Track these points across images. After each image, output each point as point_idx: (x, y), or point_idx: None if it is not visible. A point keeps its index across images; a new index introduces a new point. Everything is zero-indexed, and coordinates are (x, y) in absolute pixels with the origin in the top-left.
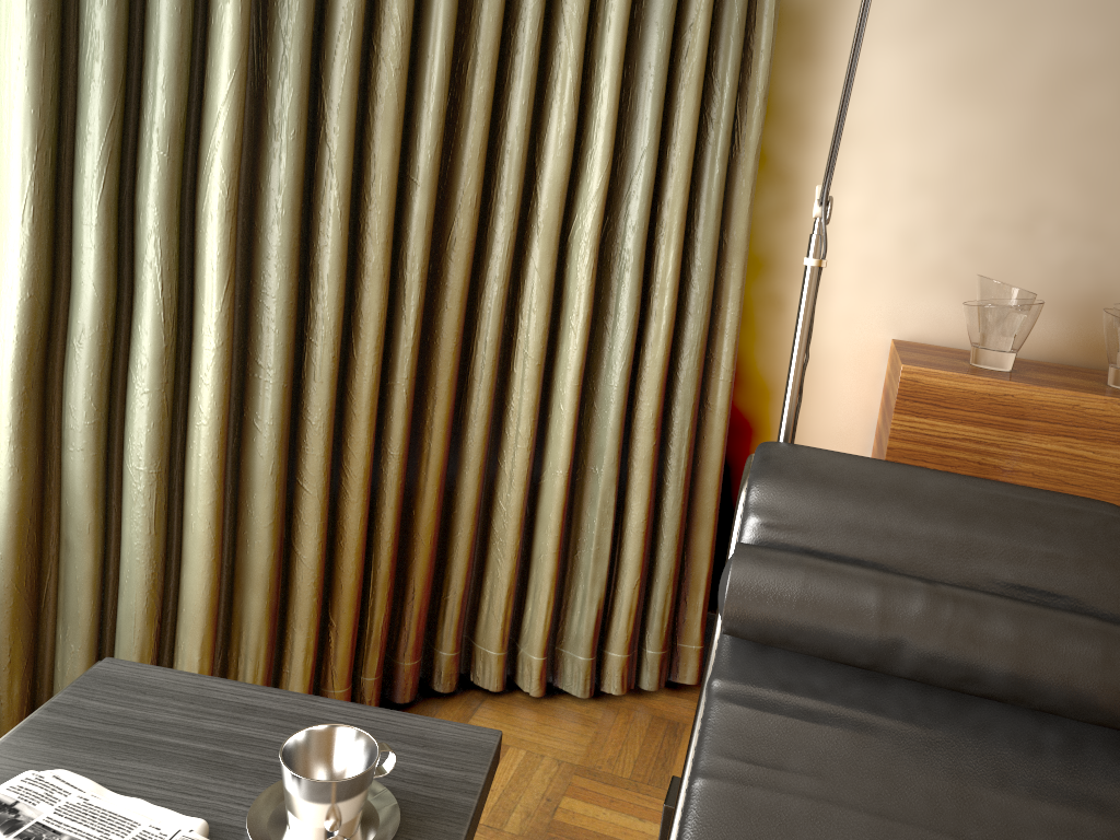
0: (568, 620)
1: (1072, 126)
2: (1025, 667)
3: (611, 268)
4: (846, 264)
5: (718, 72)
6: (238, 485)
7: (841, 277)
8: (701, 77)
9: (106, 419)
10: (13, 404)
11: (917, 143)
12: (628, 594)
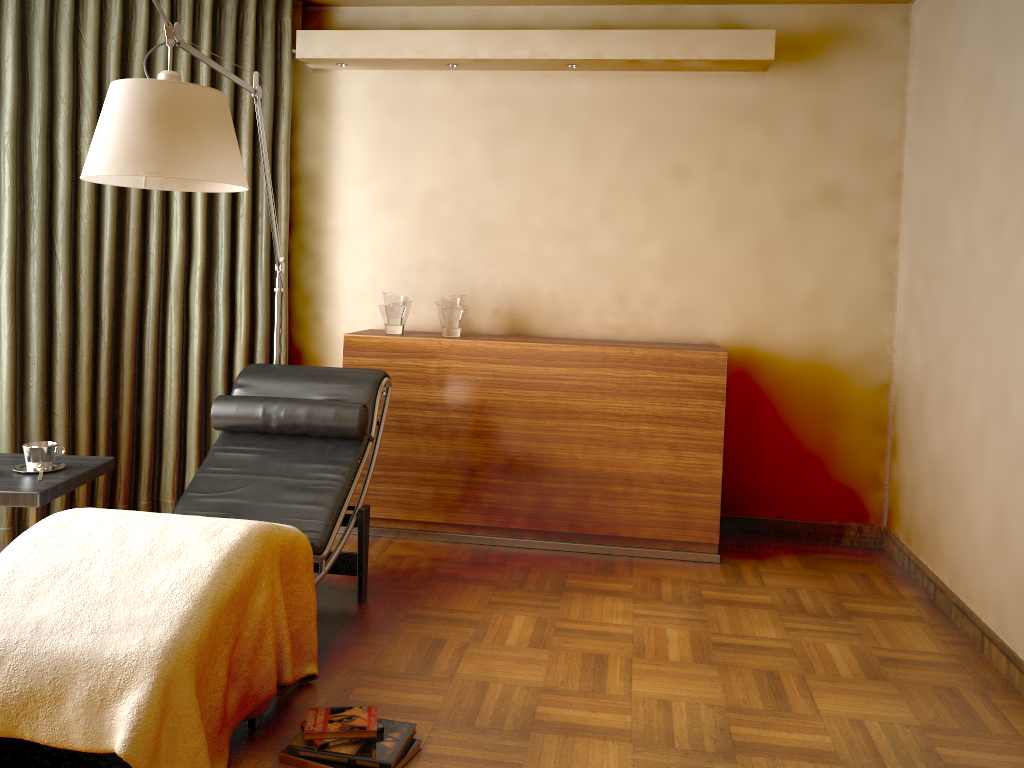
0: None
1: (436, 220)
2: (310, 418)
3: (213, 304)
4: (347, 294)
5: (259, 208)
6: (23, 413)
7: (346, 301)
8: (249, 211)
9: None
10: None
11: (371, 233)
12: None
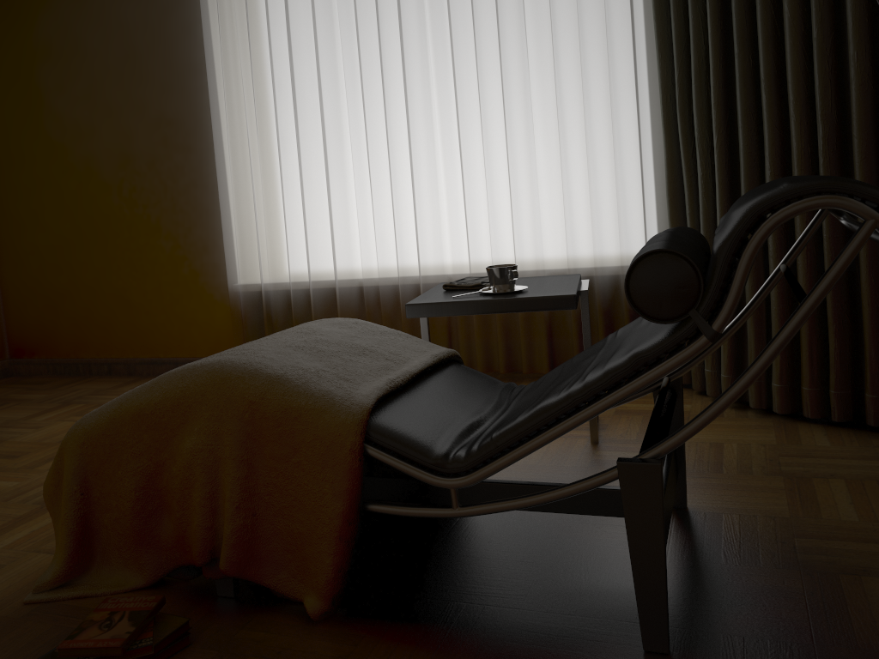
0: None
1: None
2: None
3: None
4: None
5: None
6: None
7: None
8: None
9: (695, 212)
10: (667, 205)
11: None
12: None
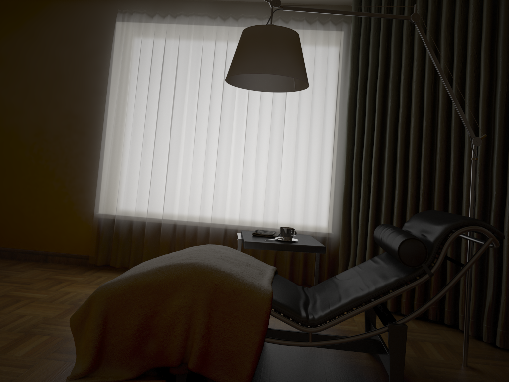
0: (484, 311)
1: None
2: (387, 242)
3: (492, 178)
4: None
5: None
6: None
7: None
8: None
9: (356, 212)
10: (342, 206)
11: None
12: (501, 304)
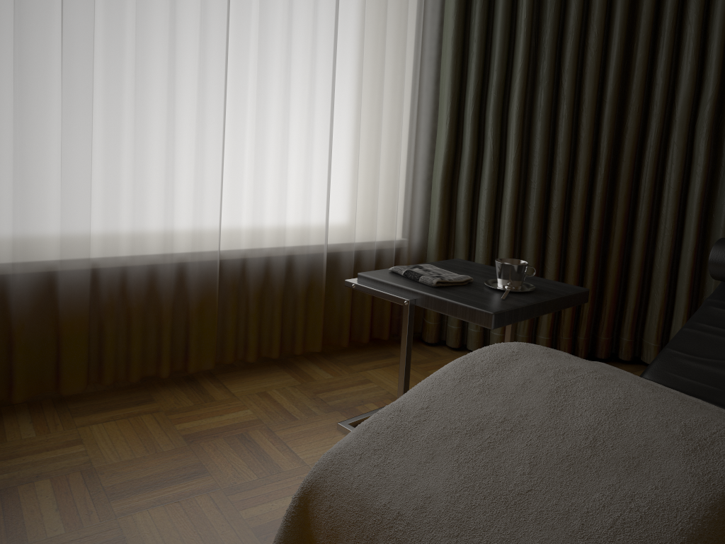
0: None
1: None
2: None
3: (722, 141)
4: None
5: None
6: (521, 233)
7: None
8: None
9: (471, 200)
10: (440, 191)
11: None
12: None
